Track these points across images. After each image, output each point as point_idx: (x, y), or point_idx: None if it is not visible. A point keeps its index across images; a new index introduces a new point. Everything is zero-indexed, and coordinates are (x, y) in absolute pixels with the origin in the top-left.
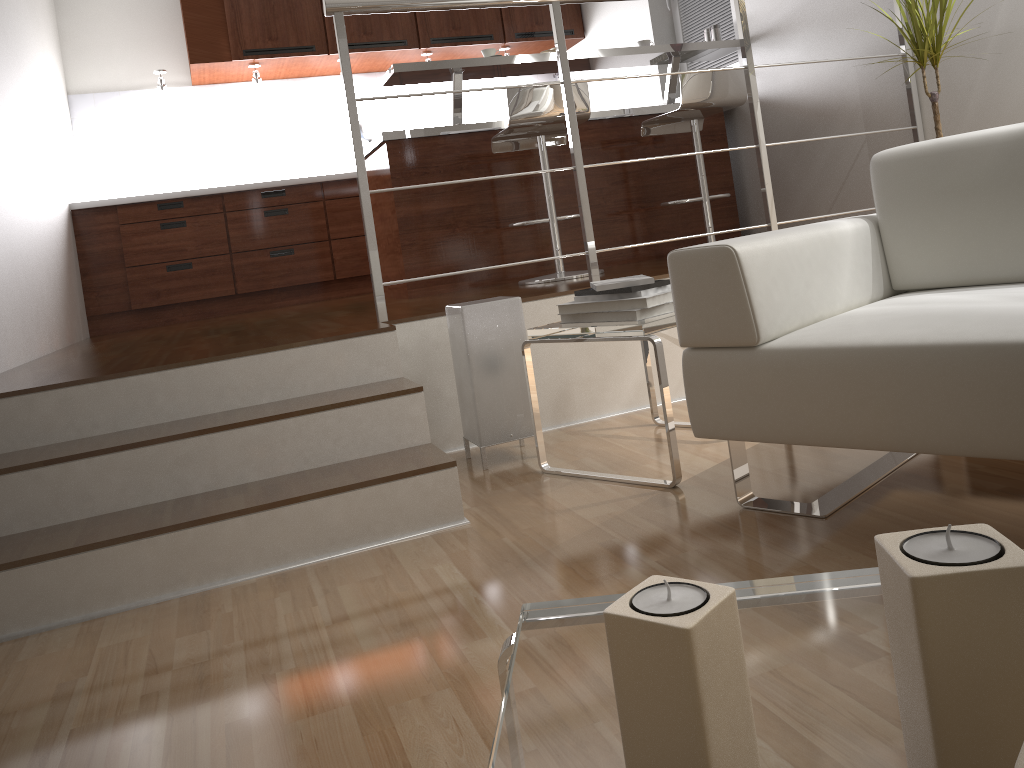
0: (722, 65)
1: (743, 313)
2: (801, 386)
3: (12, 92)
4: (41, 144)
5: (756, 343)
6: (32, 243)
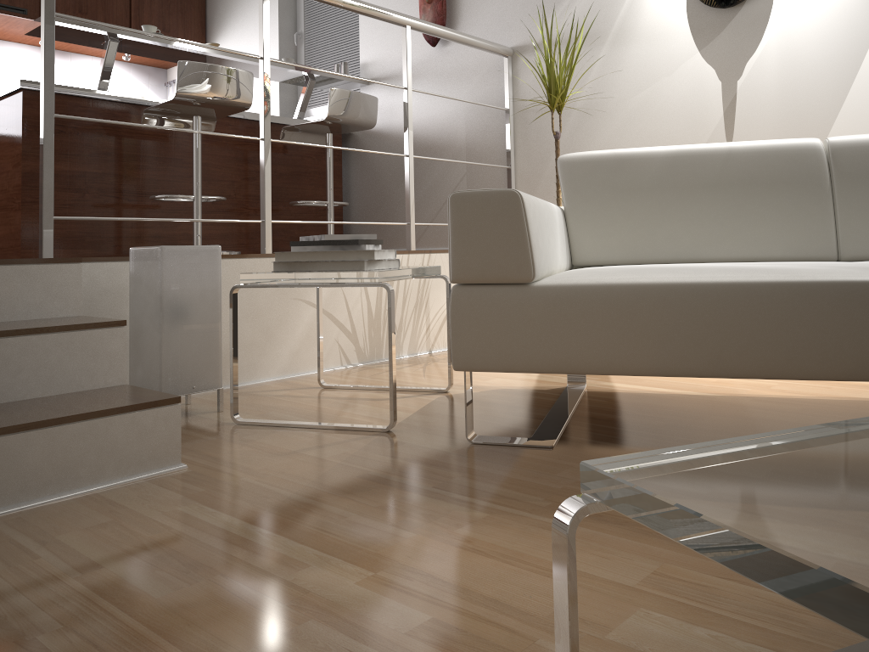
0: None
1: (523, 252)
2: (573, 319)
3: None
4: None
5: (531, 280)
6: None
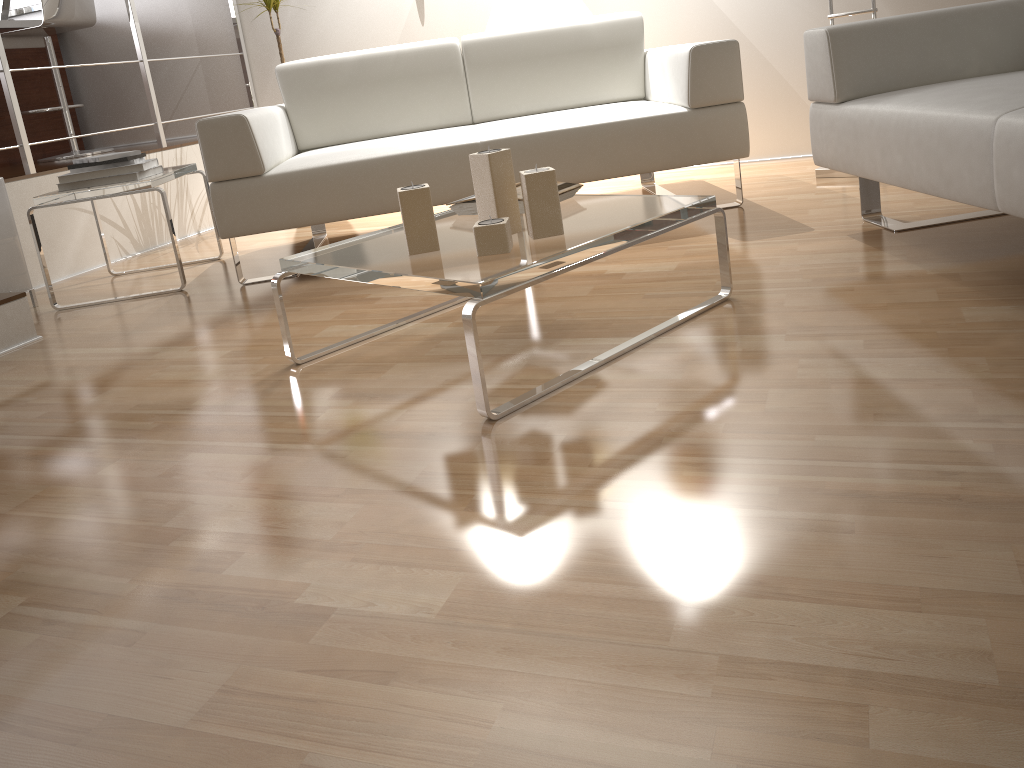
0: None
1: (254, 155)
2: (294, 193)
3: None
4: None
5: (263, 173)
6: None
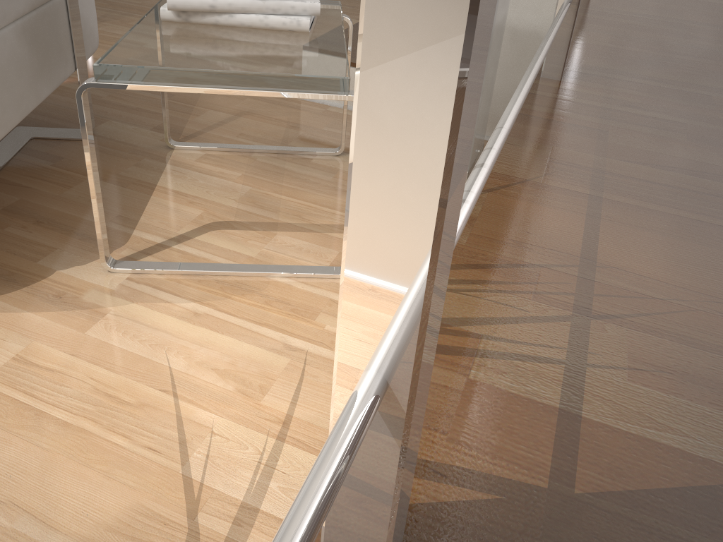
0: None
1: None
2: None
3: None
4: None
5: None
6: None
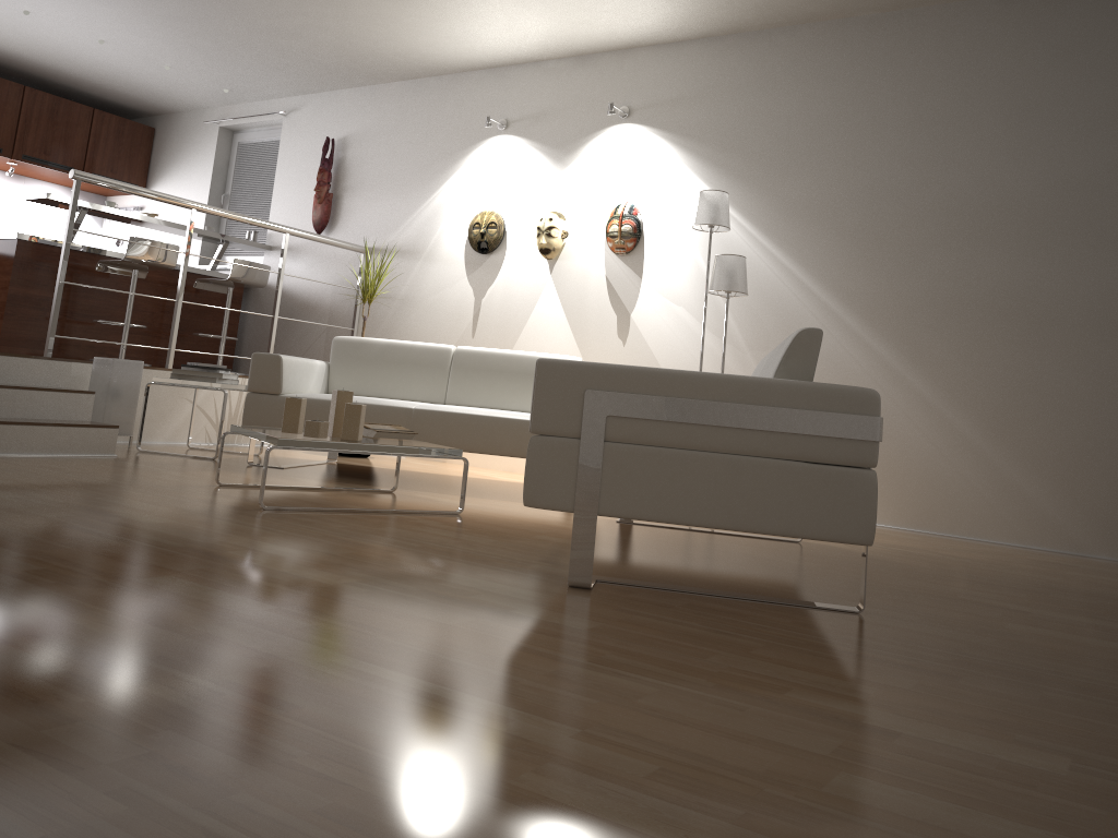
0: (249, 254)
1: (278, 381)
2: None
3: None
4: None
5: (280, 393)
6: None
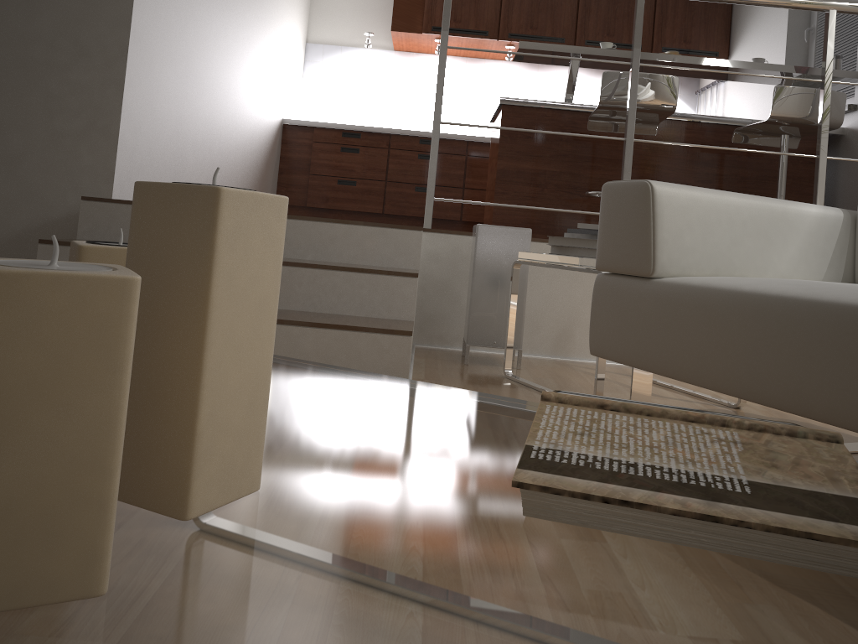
0: None
1: (645, 244)
2: (674, 319)
3: (247, 22)
4: (266, 67)
5: (651, 274)
6: (234, 132)
